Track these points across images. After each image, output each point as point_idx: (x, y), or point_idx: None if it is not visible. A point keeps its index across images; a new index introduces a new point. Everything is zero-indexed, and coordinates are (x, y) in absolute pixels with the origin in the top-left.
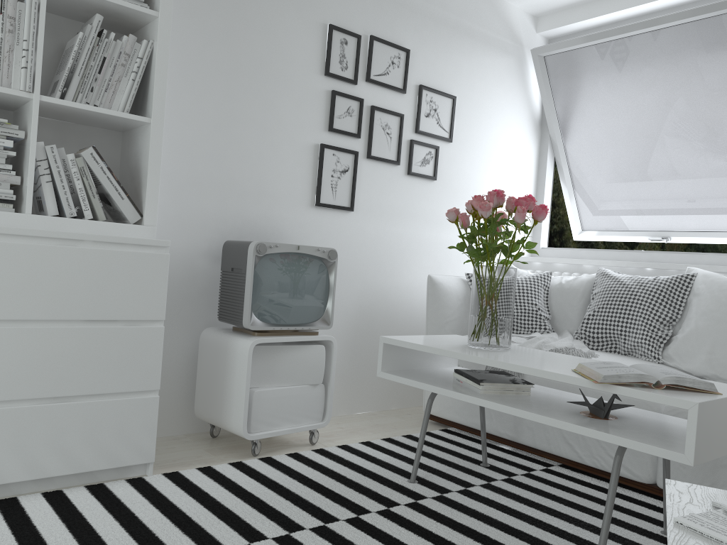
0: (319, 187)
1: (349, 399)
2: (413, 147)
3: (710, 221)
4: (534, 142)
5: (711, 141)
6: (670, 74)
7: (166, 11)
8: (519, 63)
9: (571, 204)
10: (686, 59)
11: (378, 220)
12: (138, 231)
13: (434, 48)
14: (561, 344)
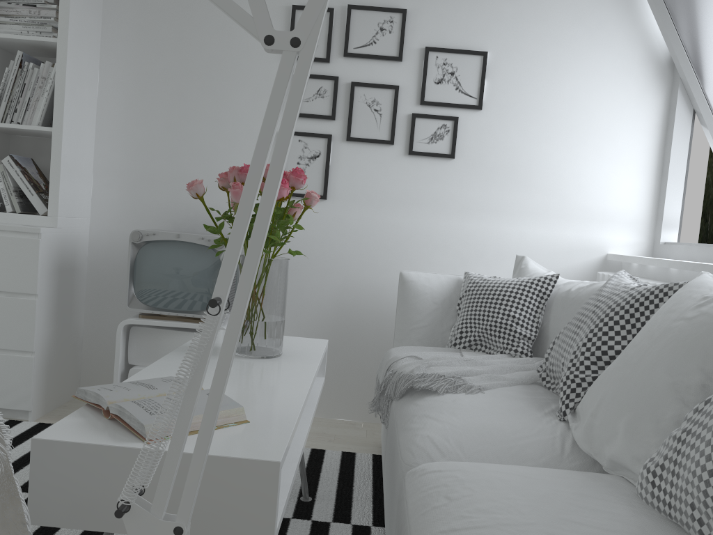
0: None
1: (326, 401)
2: (414, 122)
3: None
4: (656, 93)
5: None
6: None
7: (63, 36)
8: None
9: None
10: None
11: (364, 208)
12: (42, 221)
13: None
14: (453, 370)
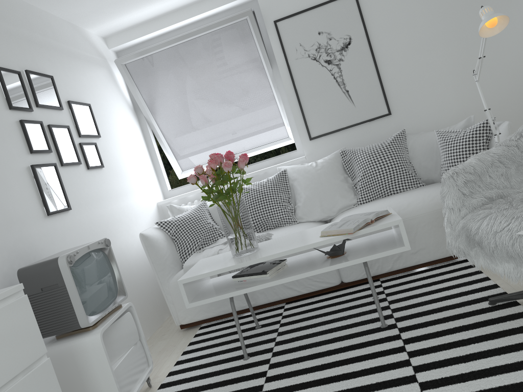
0: (45, 200)
1: None
2: (84, 148)
3: (256, 140)
4: (137, 123)
5: (246, 96)
6: (213, 62)
7: None
8: (109, 72)
9: (171, 157)
10: (220, 52)
11: (86, 209)
12: None
13: (64, 71)
14: None
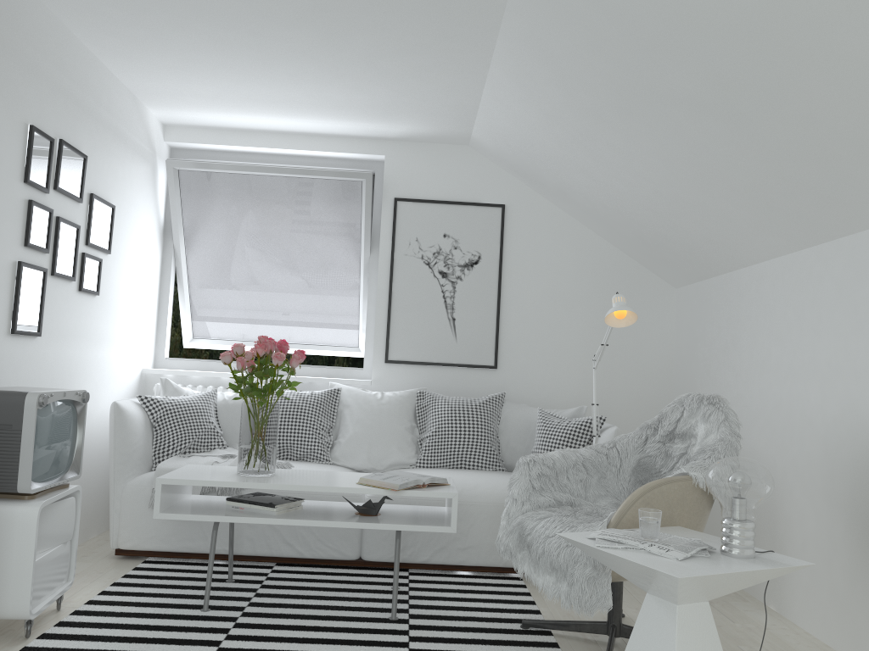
0: (18, 312)
1: None
2: (86, 261)
3: (313, 336)
4: (159, 251)
5: (323, 273)
6: (298, 215)
7: None
8: (153, 171)
9: (187, 313)
10: (312, 206)
11: (56, 343)
12: None
13: (102, 154)
14: None
